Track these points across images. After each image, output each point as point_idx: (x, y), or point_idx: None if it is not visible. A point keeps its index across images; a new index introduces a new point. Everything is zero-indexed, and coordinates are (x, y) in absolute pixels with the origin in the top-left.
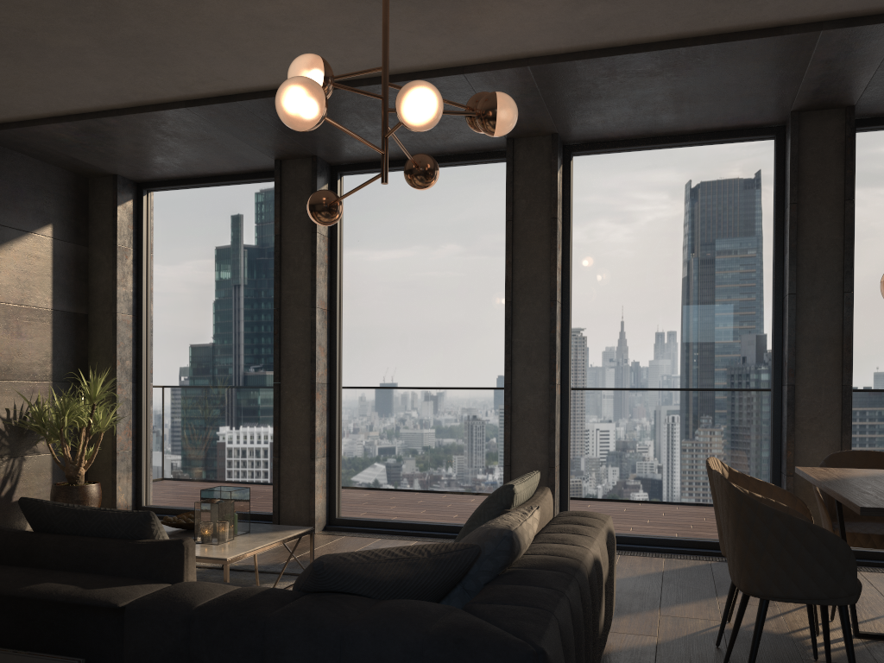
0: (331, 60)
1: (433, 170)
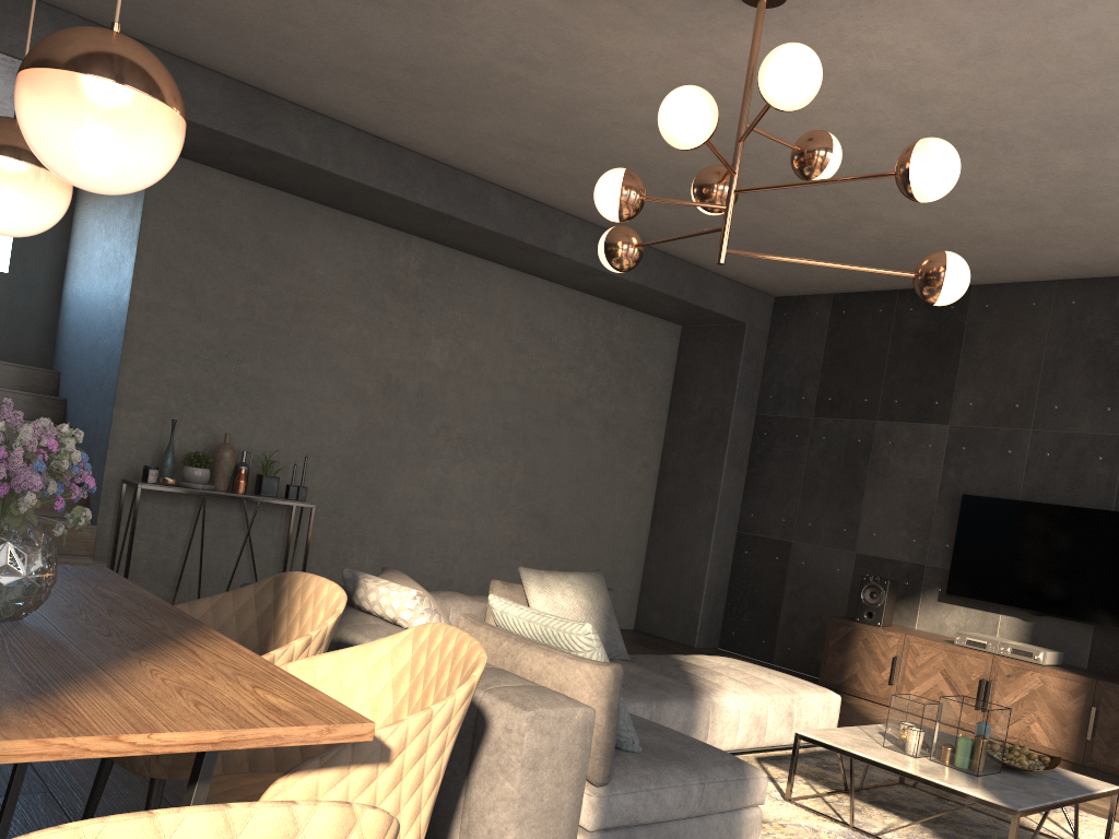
0: (1106, 2)
1: (898, 167)
